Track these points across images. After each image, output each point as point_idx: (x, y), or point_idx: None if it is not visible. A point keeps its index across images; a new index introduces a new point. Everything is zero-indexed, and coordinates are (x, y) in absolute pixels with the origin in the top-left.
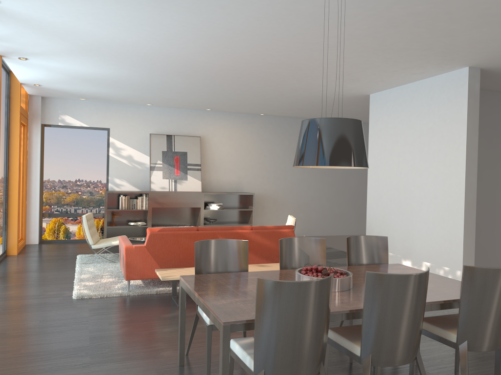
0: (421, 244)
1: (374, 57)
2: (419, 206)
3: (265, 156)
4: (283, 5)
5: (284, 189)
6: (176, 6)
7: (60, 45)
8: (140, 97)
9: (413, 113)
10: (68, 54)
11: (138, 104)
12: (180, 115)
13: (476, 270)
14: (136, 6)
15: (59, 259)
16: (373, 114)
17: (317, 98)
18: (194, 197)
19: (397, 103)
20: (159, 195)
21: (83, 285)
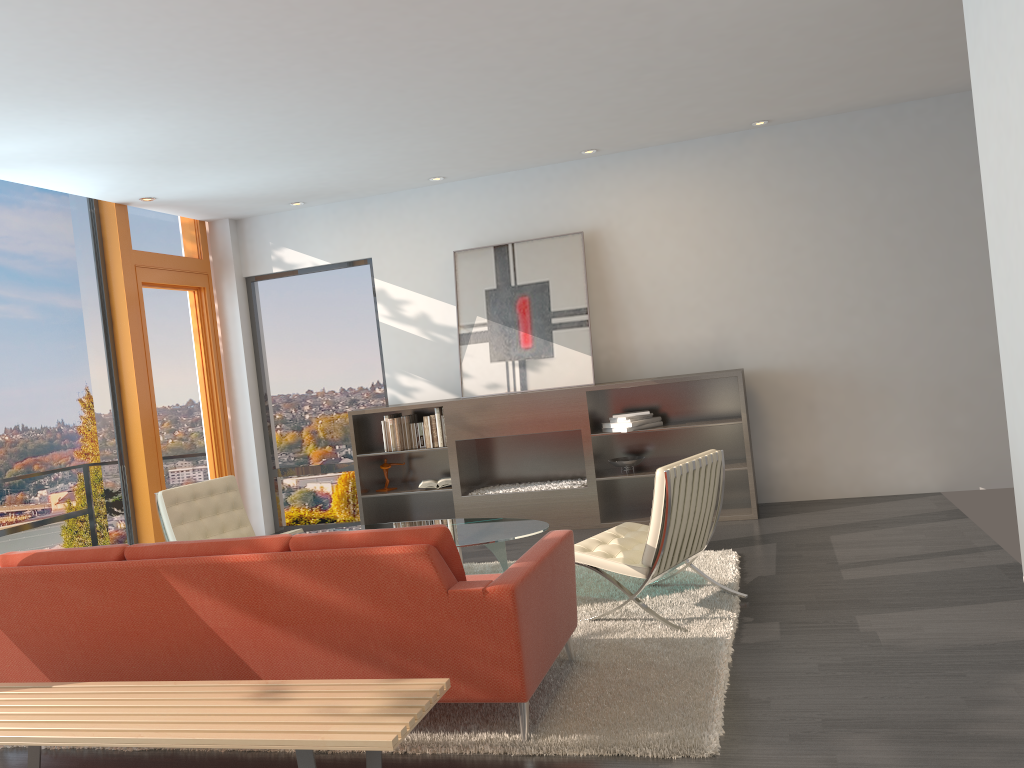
0: None
1: None
2: None
3: (798, 247)
4: None
5: (881, 342)
6: None
7: None
8: (373, 168)
9: None
10: None
11: (417, 184)
12: (527, 187)
13: None
14: None
15: None
16: None
17: (788, 9)
18: (561, 403)
19: None
20: (469, 408)
21: None
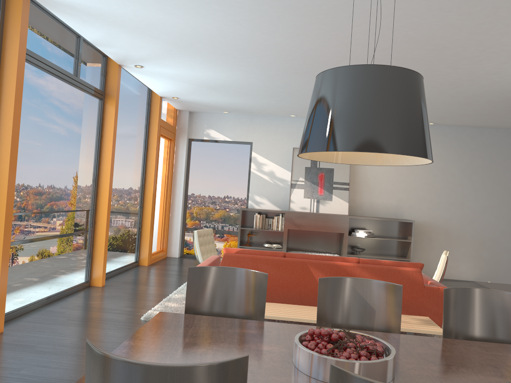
0: None
1: None
2: None
3: (435, 175)
4: None
5: (460, 218)
6: None
7: (155, 45)
8: (278, 107)
9: None
10: (171, 56)
11: (282, 115)
12: None
13: None
14: None
15: (179, 274)
16: None
17: (496, 94)
18: (337, 221)
19: None
20: (296, 216)
21: (165, 305)
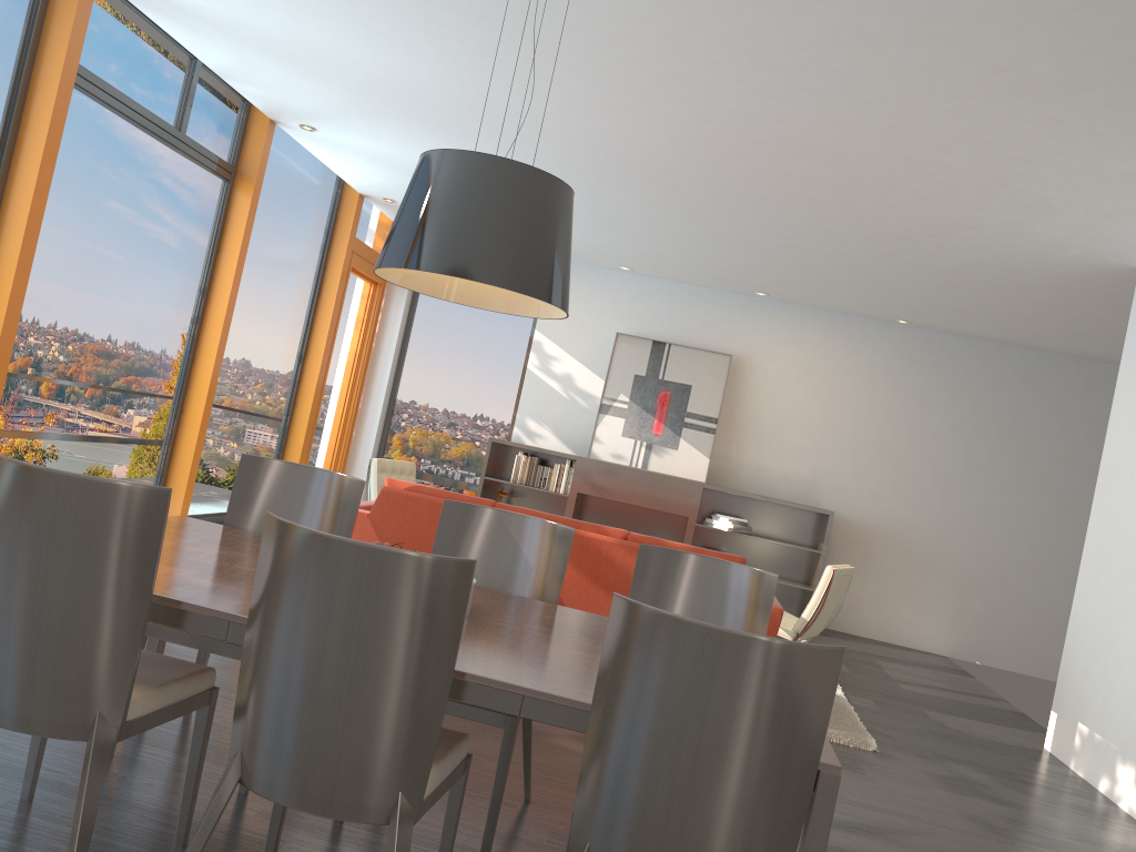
0: None
1: (1012, 118)
2: None
3: (898, 428)
4: None
5: (938, 524)
6: None
7: (329, 91)
8: (591, 246)
9: None
10: (362, 116)
11: (604, 265)
12: (695, 301)
13: (632, 613)
14: None
15: None
16: (1135, 324)
17: (996, 273)
18: (679, 490)
19: None
20: (599, 469)
21: None
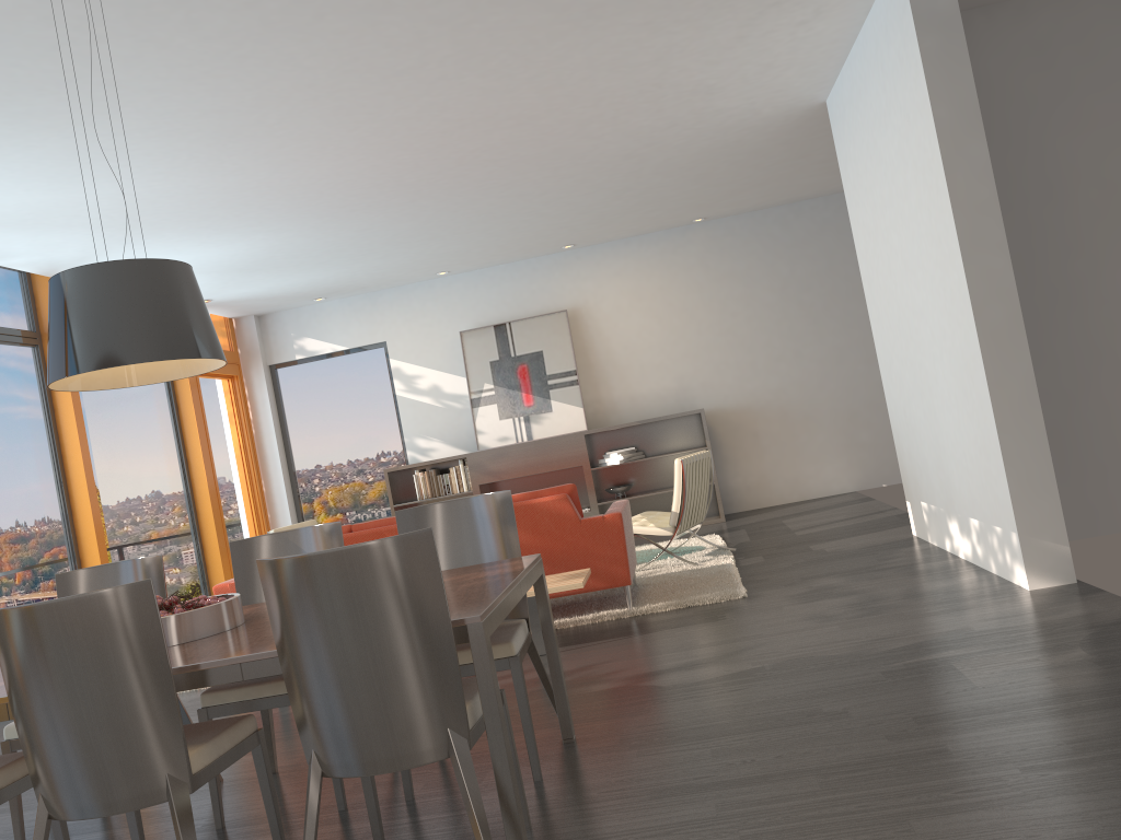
0: (957, 472)
1: (613, 35)
2: (933, 368)
3: (735, 313)
4: (184, 36)
5: (802, 381)
6: (55, 116)
7: (78, 235)
8: (399, 267)
9: (873, 121)
10: (122, 244)
11: (425, 278)
12: (517, 276)
13: (266, 568)
14: (11, 141)
15: None
16: (839, 151)
17: (727, 151)
18: (564, 446)
19: (854, 106)
20: (489, 456)
21: None
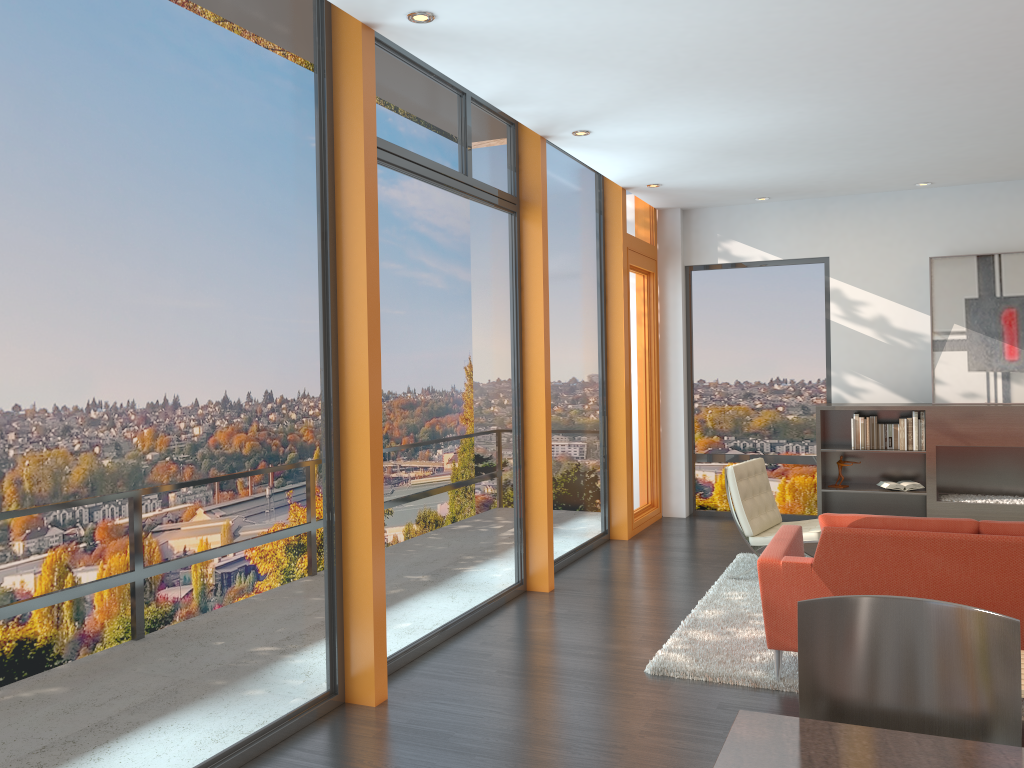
0: None
1: None
2: None
3: None
4: None
5: None
6: None
7: (617, 82)
8: (889, 170)
9: None
10: (650, 100)
11: (896, 188)
12: (1017, 198)
13: None
14: None
15: (698, 558)
16: None
17: None
18: None
19: None
20: (955, 415)
21: (689, 638)
